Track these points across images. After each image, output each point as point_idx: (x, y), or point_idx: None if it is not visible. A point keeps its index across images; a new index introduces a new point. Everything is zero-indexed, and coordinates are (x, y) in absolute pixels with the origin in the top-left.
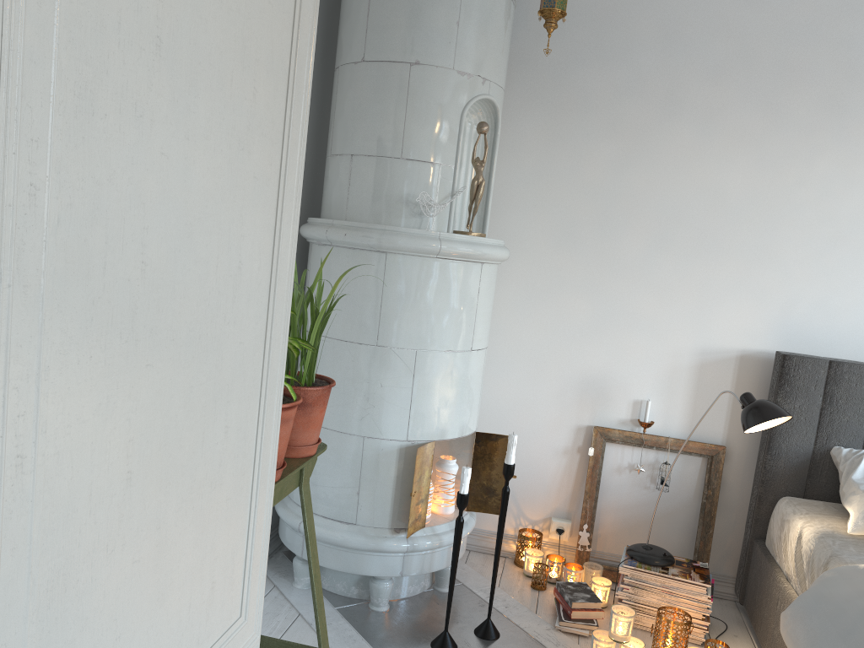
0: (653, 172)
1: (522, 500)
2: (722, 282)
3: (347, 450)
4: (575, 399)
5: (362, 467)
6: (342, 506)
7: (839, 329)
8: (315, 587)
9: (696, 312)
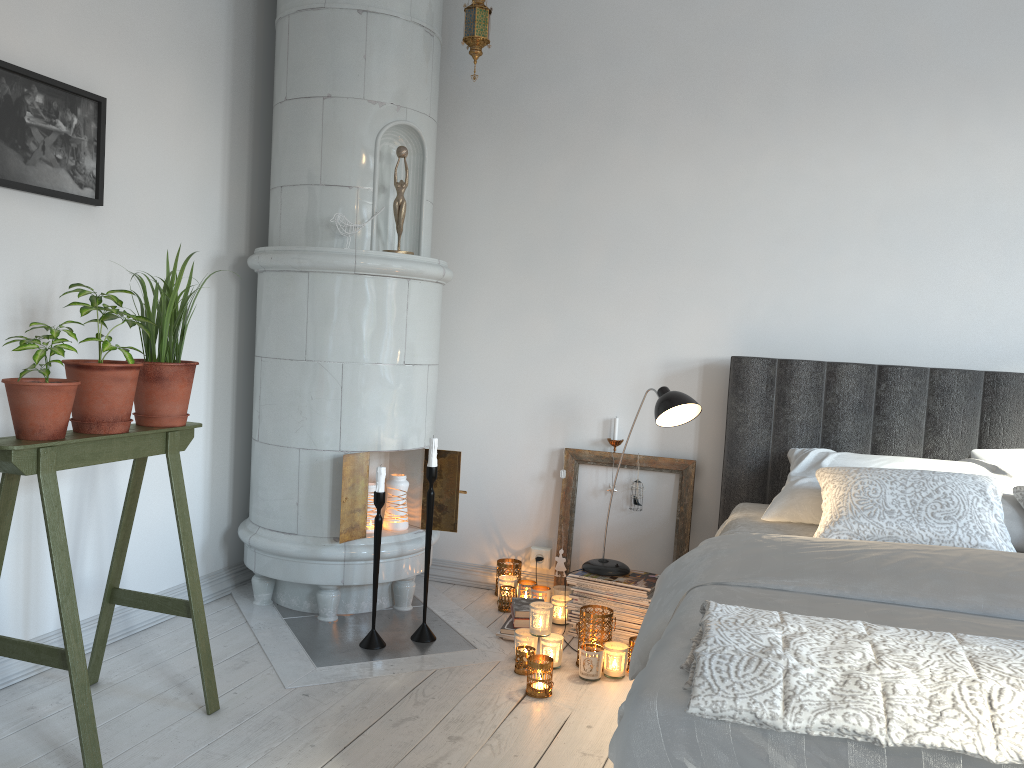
0: (604, 187)
1: (504, 530)
2: (679, 291)
3: (286, 462)
4: (546, 422)
5: (299, 478)
6: (285, 517)
7: (800, 330)
8: (183, 543)
9: (657, 324)
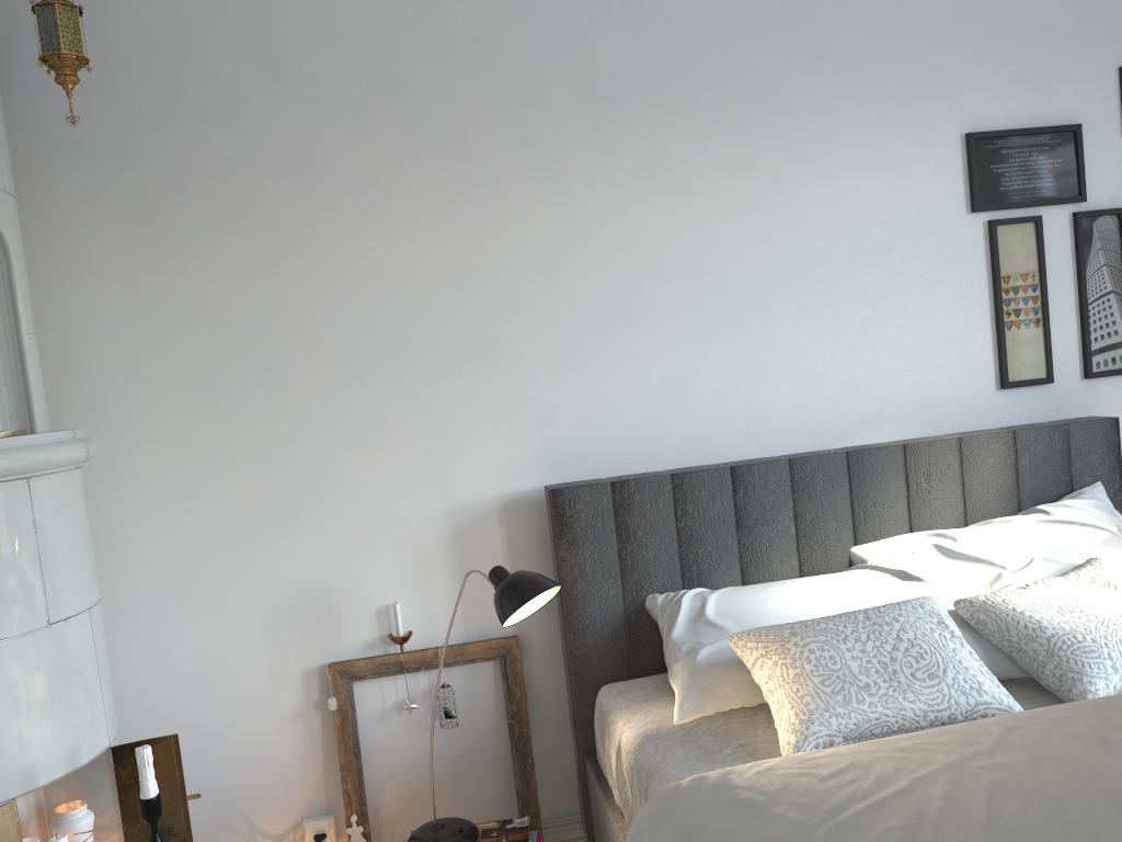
0: (312, 273)
1: (253, 810)
2: (451, 408)
3: None
4: (290, 632)
5: None
6: None
7: (618, 434)
8: None
9: (428, 459)
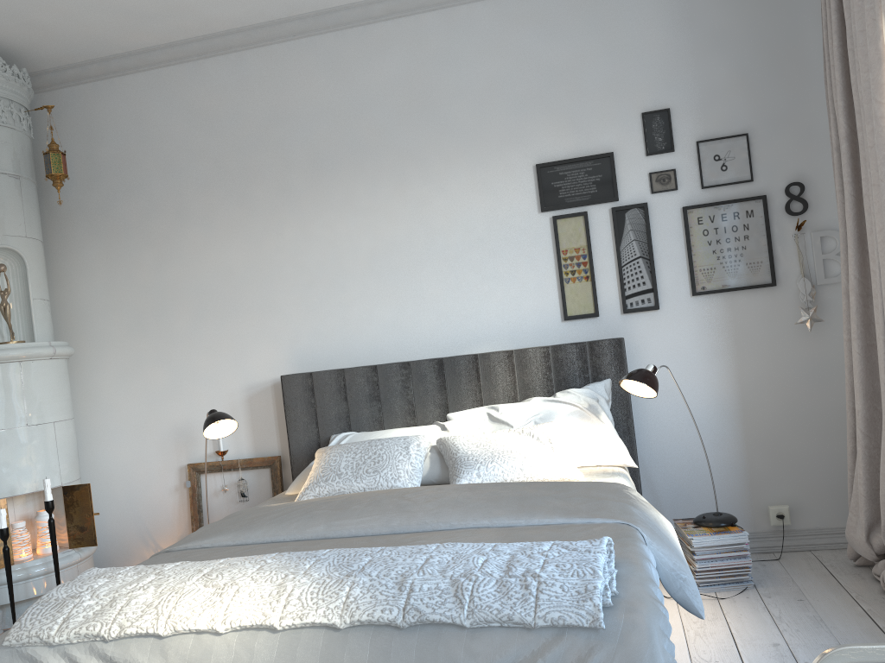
0: (182, 265)
1: (156, 536)
2: (247, 332)
3: None
4: (173, 446)
5: None
6: None
7: (332, 347)
8: None
9: (236, 359)
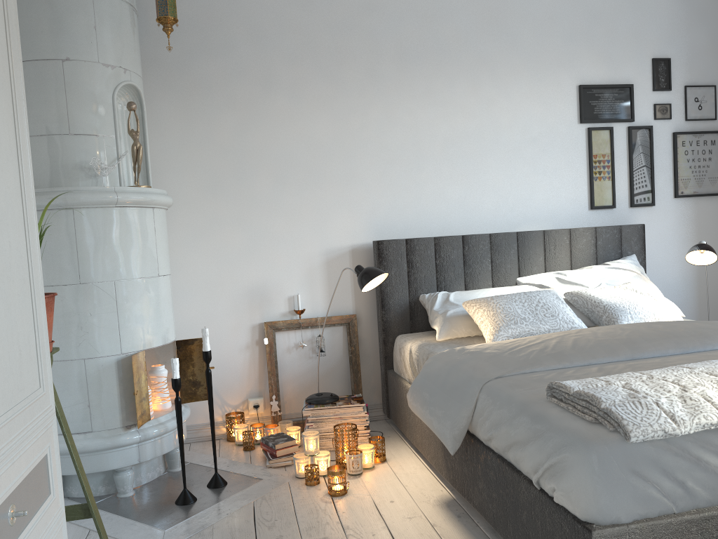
0: (266, 131)
1: (223, 392)
2: (329, 201)
3: (72, 373)
4: (246, 306)
5: (88, 384)
6: (78, 420)
7: (408, 219)
8: (74, 454)
9: (316, 225)
